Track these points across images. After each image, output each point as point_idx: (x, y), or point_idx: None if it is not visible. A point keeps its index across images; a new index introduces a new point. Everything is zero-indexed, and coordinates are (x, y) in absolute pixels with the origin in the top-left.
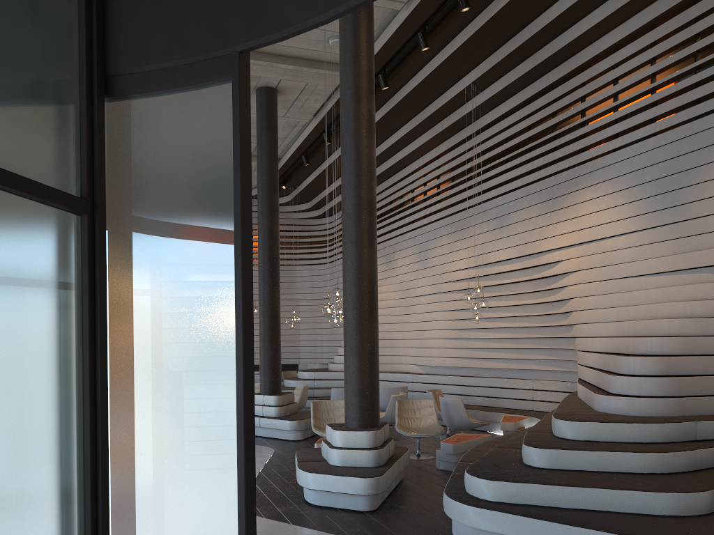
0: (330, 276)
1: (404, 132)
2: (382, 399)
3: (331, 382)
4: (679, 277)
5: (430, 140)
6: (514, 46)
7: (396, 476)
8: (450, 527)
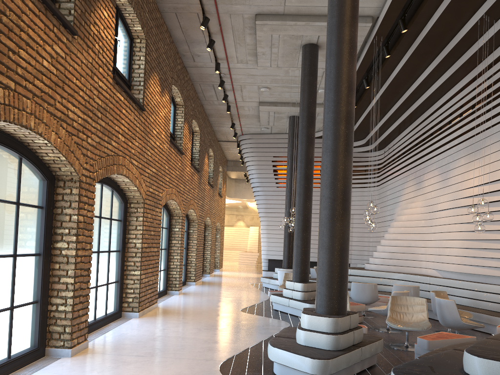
0: (377, 196)
1: (429, 71)
2: None
3: (362, 278)
4: None
5: (453, 75)
6: None
7: (357, 362)
8: None
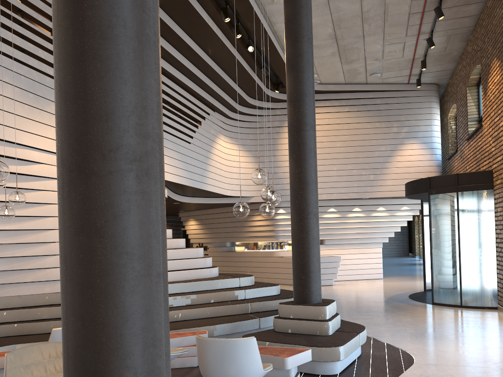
0: None
1: None
2: None
3: None
4: None
5: None
6: None
7: None
8: None
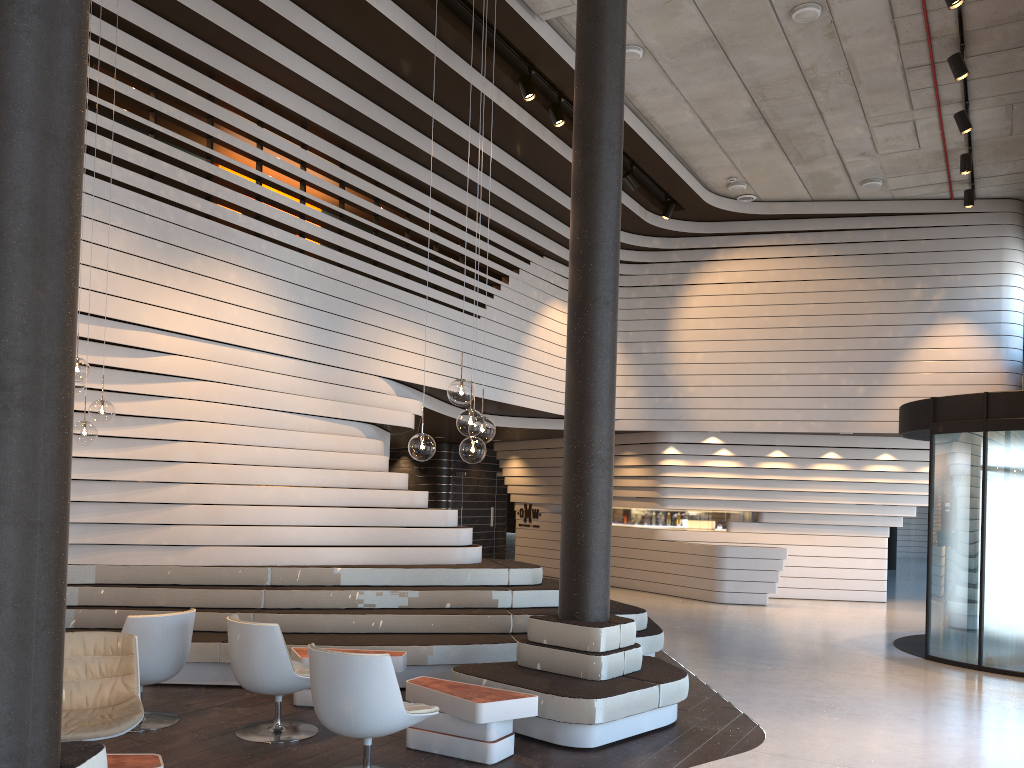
0: None
1: None
2: None
3: None
4: (332, 425)
5: None
6: None
7: None
8: None
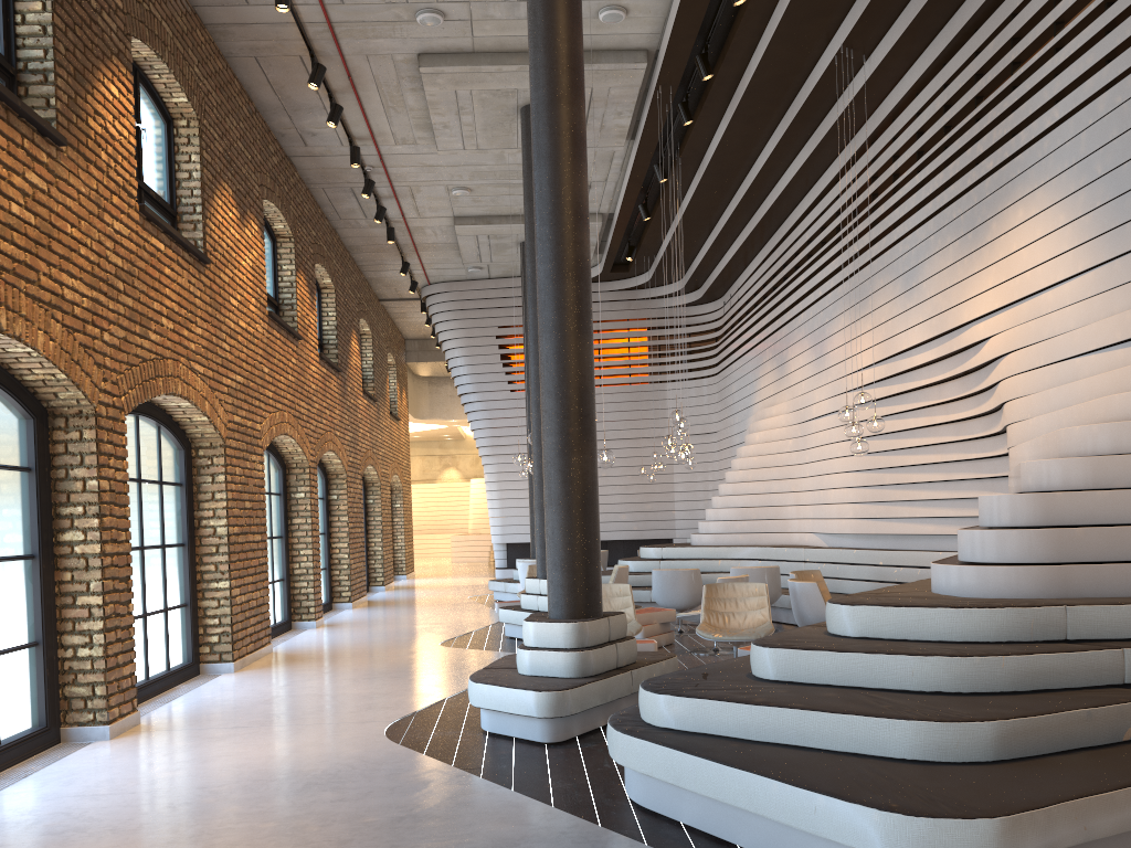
0: (717, 397)
1: (772, 146)
2: None
3: (685, 562)
4: None
5: (815, 153)
6: None
7: (623, 696)
8: None
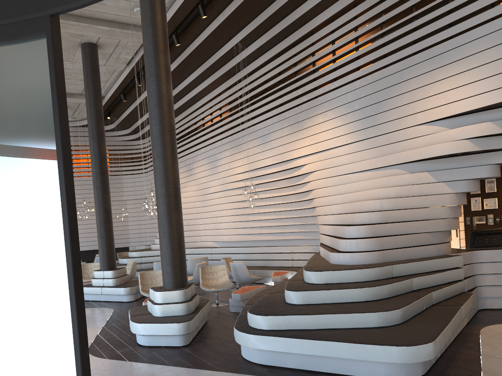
0: (148, 182)
1: (194, 77)
2: (190, 267)
3: (153, 257)
4: (378, 172)
5: (213, 82)
6: (265, 16)
7: (202, 320)
8: (240, 350)
